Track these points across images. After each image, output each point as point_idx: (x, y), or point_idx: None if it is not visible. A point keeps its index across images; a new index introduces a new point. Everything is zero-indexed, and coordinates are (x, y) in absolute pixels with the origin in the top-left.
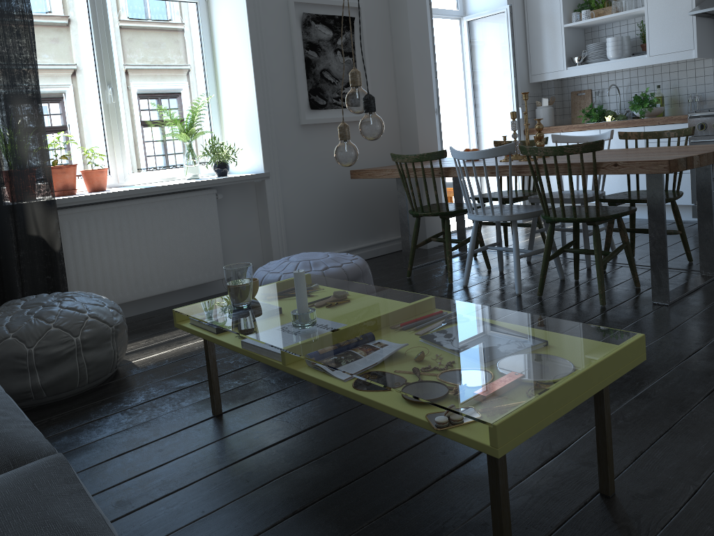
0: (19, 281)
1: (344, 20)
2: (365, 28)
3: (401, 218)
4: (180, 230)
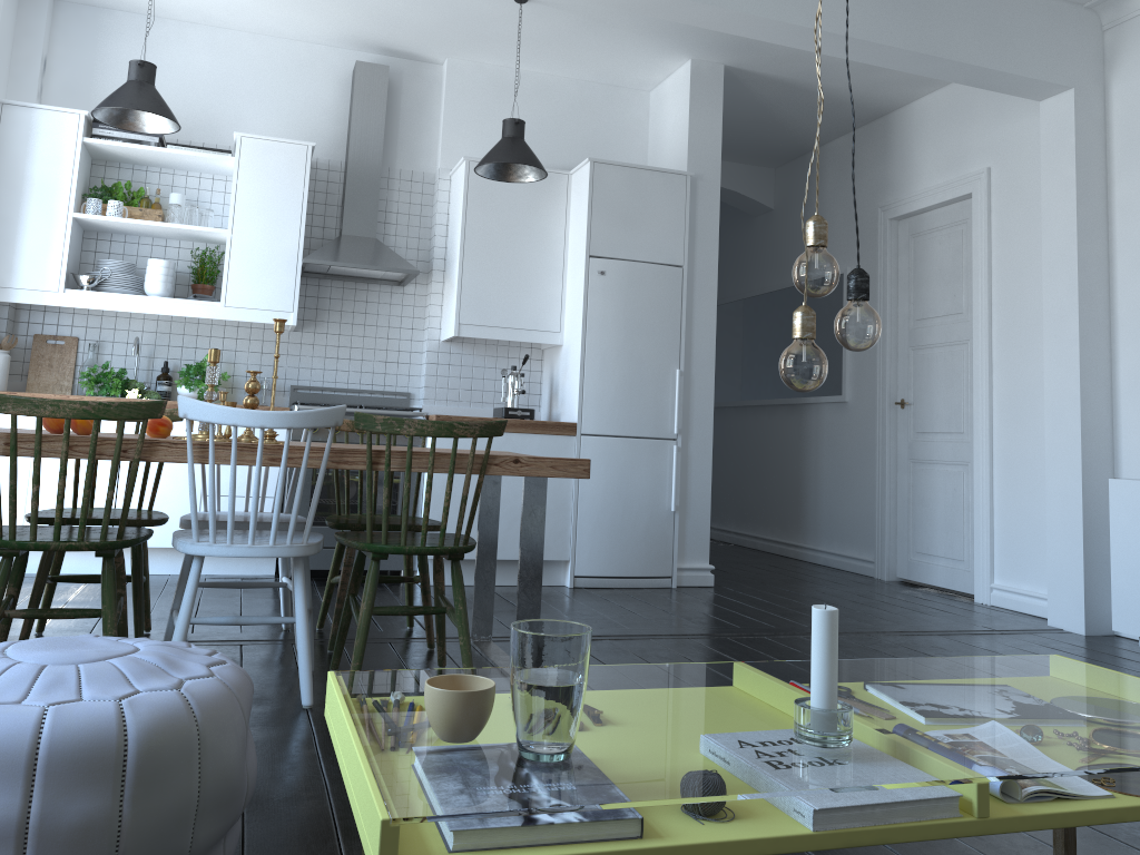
0: None
1: None
2: None
3: None
4: None
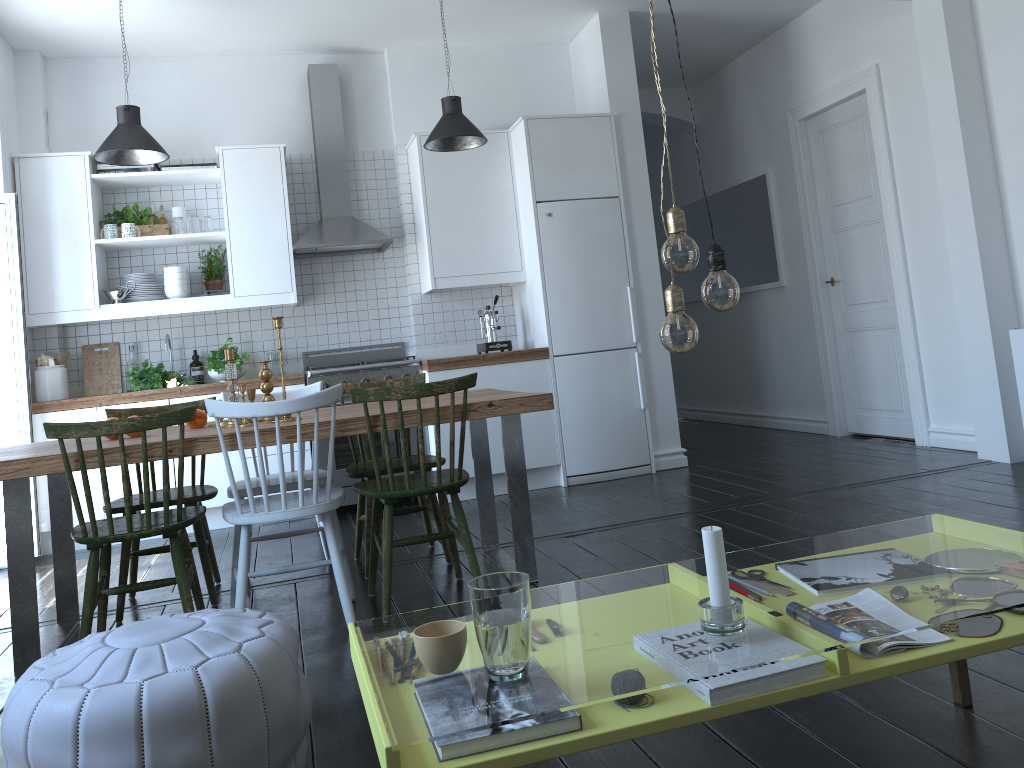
0: None
1: None
2: None
3: (16, 565)
4: None
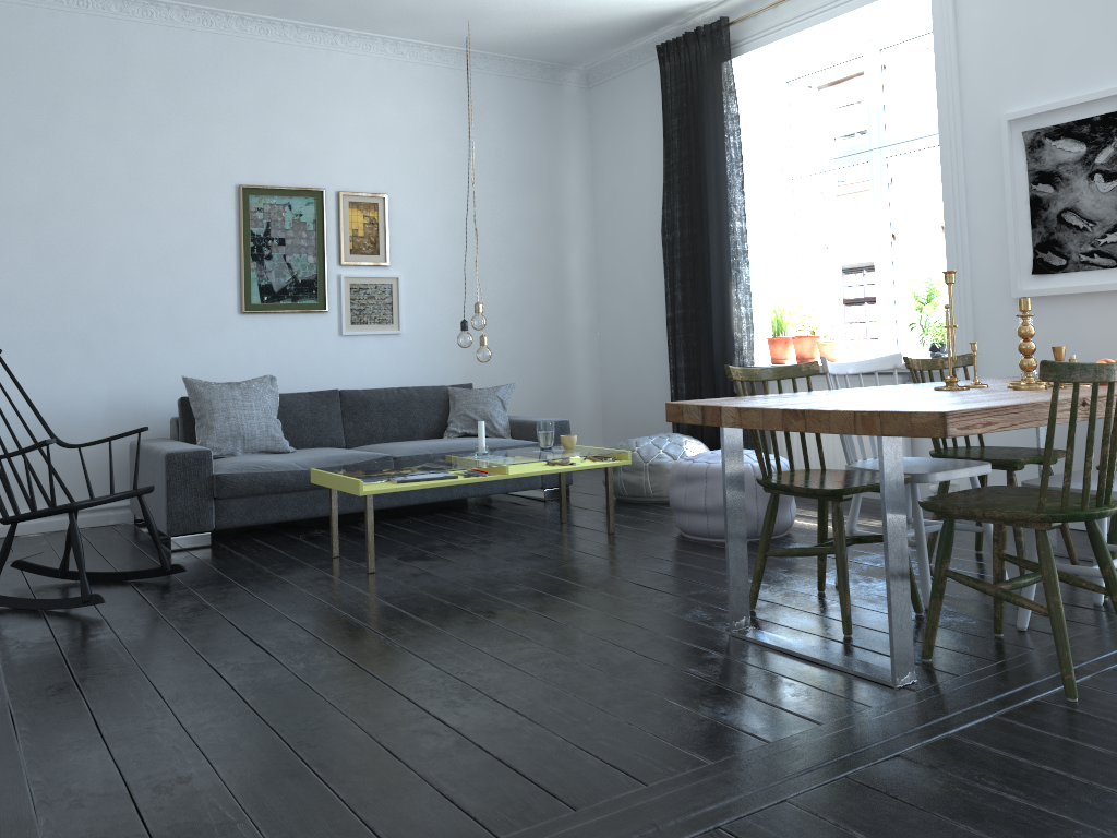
0: None
1: (1112, 119)
2: None
3: None
4: None
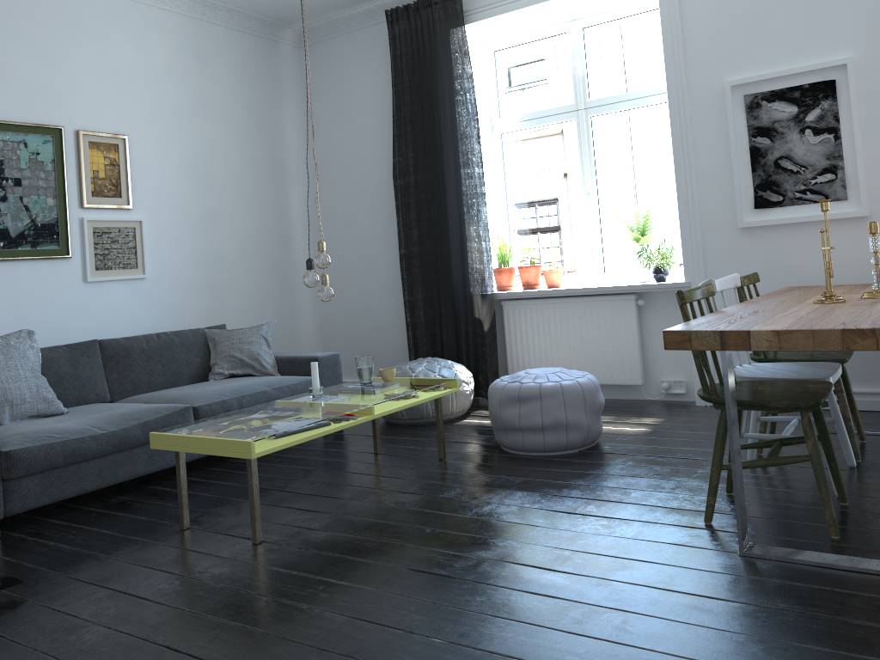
0: (465, 348)
1: (819, 87)
2: (855, 90)
3: None
4: (597, 330)
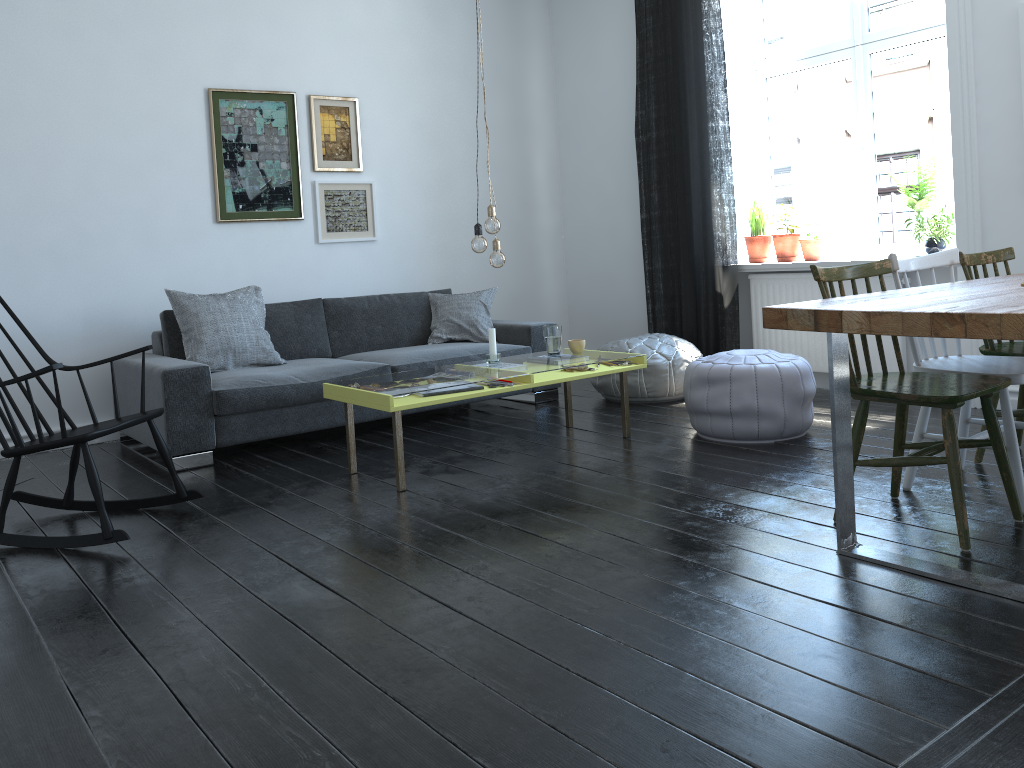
0: (704, 325)
1: None
2: None
3: None
4: None
